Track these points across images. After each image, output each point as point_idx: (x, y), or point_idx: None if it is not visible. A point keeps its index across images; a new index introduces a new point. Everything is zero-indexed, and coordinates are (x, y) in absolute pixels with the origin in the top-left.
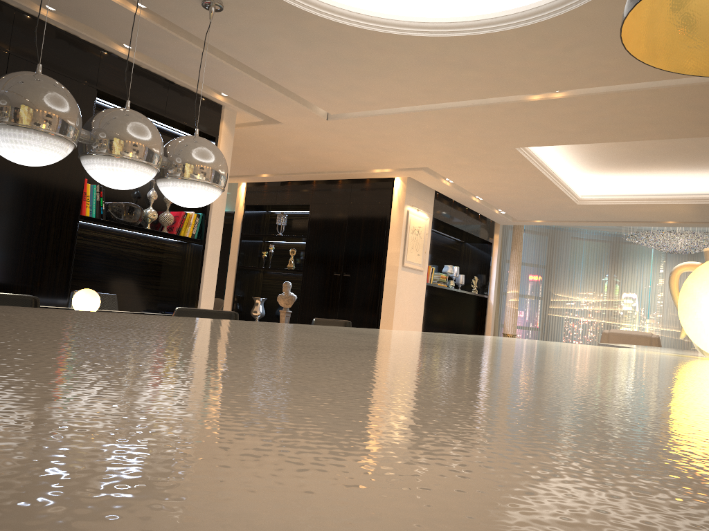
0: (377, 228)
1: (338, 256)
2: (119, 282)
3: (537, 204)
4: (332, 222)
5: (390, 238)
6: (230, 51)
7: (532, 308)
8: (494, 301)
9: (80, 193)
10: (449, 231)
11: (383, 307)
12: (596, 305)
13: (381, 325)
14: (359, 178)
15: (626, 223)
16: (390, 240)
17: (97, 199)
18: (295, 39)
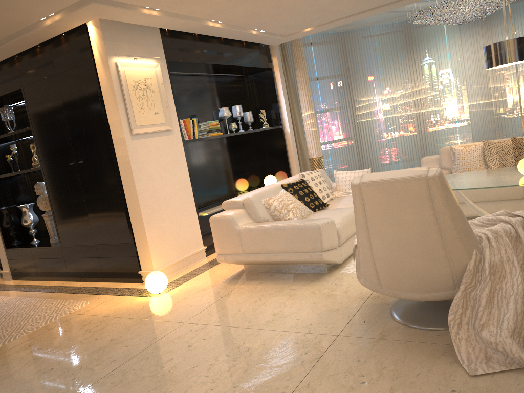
0: (90, 96)
1: (66, 142)
2: None
3: (285, 8)
4: (48, 103)
5: (106, 105)
6: None
7: (340, 119)
8: (290, 129)
9: None
10: (214, 70)
11: (125, 190)
12: (401, 98)
13: (130, 212)
14: (47, 38)
15: (401, 3)
16: (107, 108)
17: None
18: None
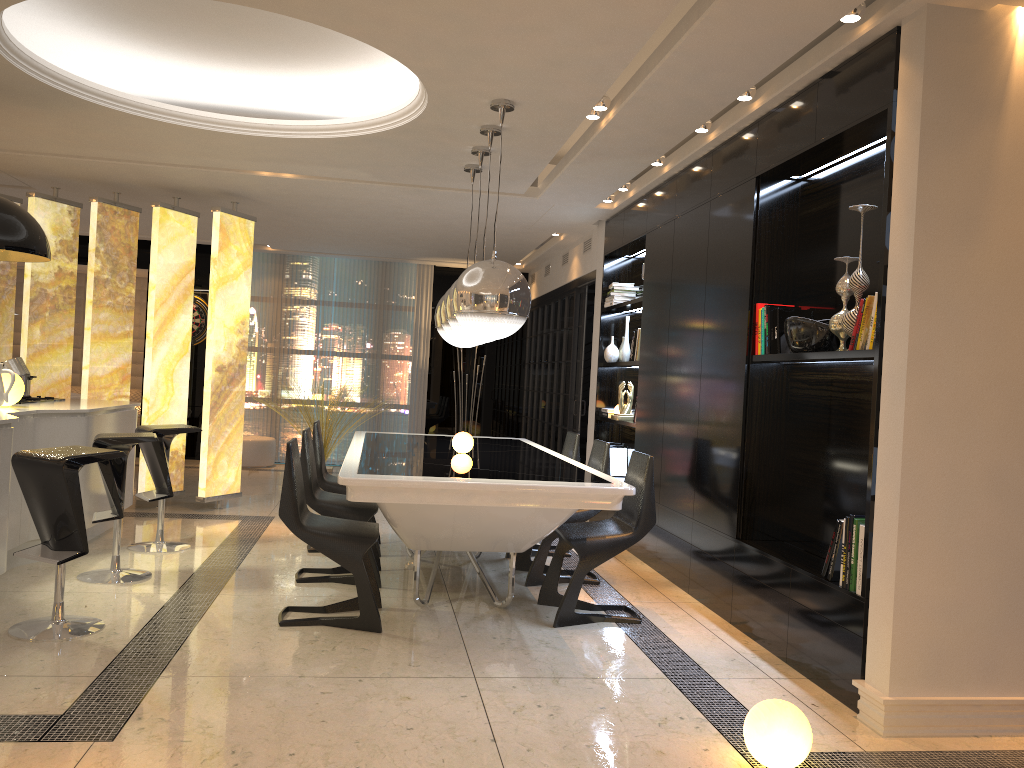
0: None
1: None
2: (843, 453)
3: None
4: None
5: None
6: (608, 73)
7: None
8: None
9: (746, 326)
10: None
11: None
12: None
13: None
14: None
15: None
16: None
17: (764, 327)
18: (482, 59)
